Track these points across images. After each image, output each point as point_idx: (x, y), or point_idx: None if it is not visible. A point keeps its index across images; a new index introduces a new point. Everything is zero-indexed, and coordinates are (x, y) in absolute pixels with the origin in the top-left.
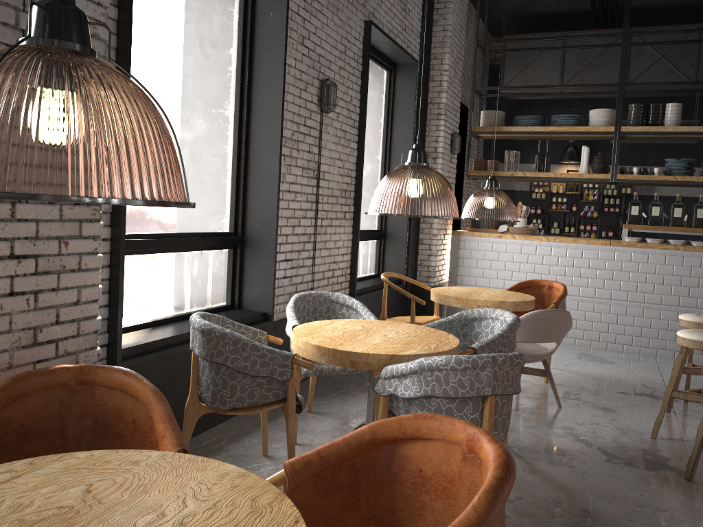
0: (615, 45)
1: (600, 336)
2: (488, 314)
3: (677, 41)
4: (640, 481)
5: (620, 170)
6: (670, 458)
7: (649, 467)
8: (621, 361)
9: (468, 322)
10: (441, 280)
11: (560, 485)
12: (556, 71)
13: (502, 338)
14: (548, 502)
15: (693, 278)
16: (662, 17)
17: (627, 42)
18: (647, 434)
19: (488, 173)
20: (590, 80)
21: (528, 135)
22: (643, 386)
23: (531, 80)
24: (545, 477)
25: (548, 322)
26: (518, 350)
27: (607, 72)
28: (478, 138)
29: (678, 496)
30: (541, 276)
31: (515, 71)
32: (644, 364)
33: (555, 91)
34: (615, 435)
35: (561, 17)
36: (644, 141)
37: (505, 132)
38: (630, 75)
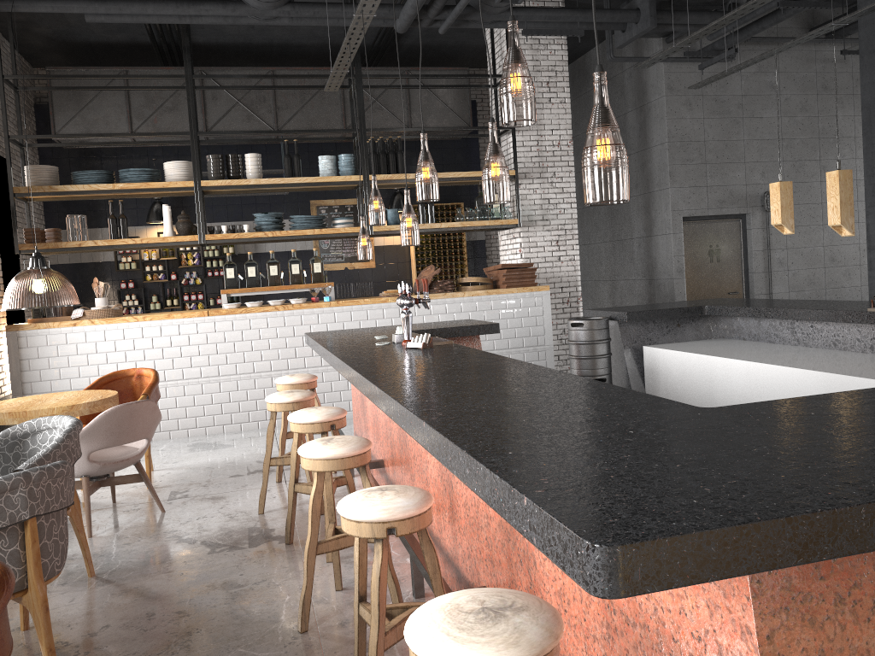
0: (181, 88)
1: (215, 420)
2: (43, 425)
3: (246, 86)
4: (242, 561)
5: (209, 230)
6: (275, 528)
7: (253, 544)
8: (238, 442)
9: (19, 441)
10: (1, 393)
11: (156, 595)
12: (122, 114)
13: (58, 449)
14: (140, 618)
15: (297, 337)
16: (235, 56)
17: (192, 85)
18: (256, 511)
19: (47, 245)
20: (165, 126)
21: (95, 194)
22: (258, 463)
23: (93, 125)
24: (139, 593)
25: (130, 417)
26: (101, 459)
27: (183, 116)
28: (28, 201)
29: (278, 562)
30: (135, 365)
31: (70, 112)
32: (263, 439)
33: (125, 138)
34: (222, 523)
35: (118, 48)
36: (237, 194)
37: (62, 192)
38: (209, 120)
